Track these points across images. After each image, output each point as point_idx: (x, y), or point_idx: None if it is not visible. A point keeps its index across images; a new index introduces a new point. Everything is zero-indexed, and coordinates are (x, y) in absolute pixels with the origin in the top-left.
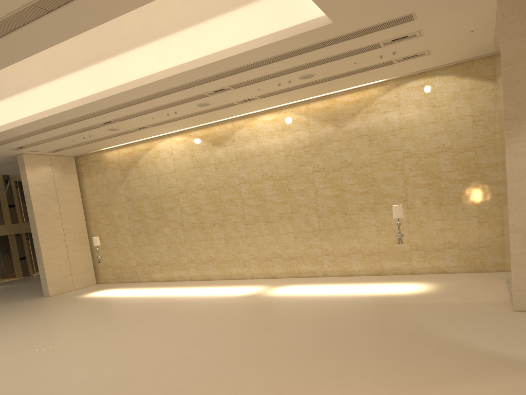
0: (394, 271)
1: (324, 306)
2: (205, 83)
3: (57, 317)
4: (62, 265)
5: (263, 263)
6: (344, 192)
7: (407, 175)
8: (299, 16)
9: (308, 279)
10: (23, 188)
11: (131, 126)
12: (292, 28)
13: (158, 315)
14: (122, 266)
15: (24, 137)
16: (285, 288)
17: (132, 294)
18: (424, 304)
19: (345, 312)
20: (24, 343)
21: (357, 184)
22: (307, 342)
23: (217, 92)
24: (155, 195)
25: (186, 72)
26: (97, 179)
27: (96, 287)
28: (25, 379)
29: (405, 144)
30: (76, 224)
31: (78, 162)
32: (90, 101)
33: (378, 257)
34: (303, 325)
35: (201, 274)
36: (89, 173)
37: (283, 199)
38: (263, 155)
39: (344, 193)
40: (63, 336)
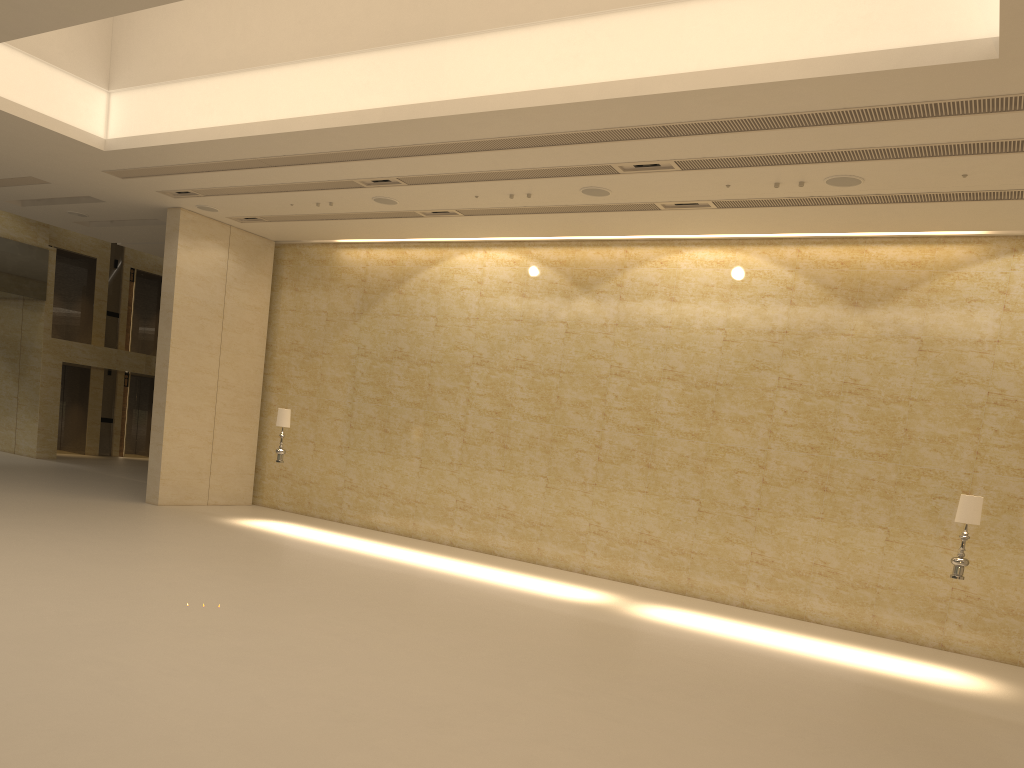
0: (900, 634)
1: (770, 669)
2: (632, 140)
3: (179, 548)
4: (198, 449)
5: (615, 547)
6: (835, 445)
7: (986, 441)
8: (916, 31)
9: (707, 603)
10: (163, 277)
11: (423, 204)
12: (892, 53)
13: (399, 597)
14: (314, 483)
15: (203, 169)
16: (664, 610)
17: (332, 543)
18: (1004, 721)
19: (826, 694)
20: (114, 583)
21: (867, 435)
22: (765, 741)
23: (640, 170)
24: (422, 357)
25: (611, 101)
26: (309, 298)
27: (252, 511)
28: (125, 662)
29: (997, 375)
30: (244, 376)
31: (280, 256)
32: (377, 119)
33: (874, 597)
34: (739, 700)
35: (475, 538)
36: (297, 281)
37: (694, 428)
38: (677, 328)
39: (834, 447)
40: (198, 589)
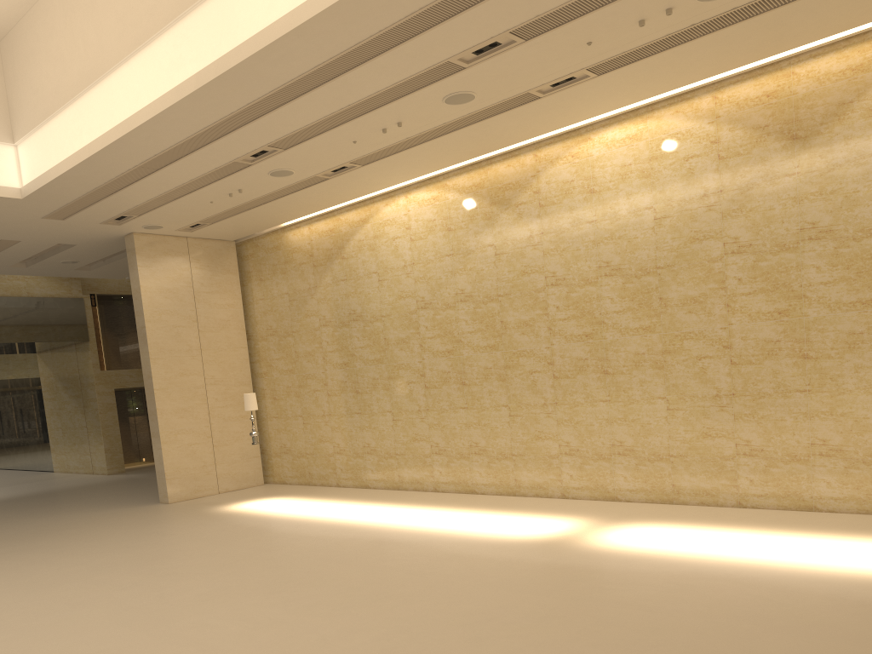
0: None
1: (735, 598)
2: (446, 21)
3: (138, 551)
4: (198, 444)
5: (590, 464)
6: (805, 303)
7: None
8: None
9: (697, 509)
10: (133, 298)
11: (316, 165)
12: None
13: (321, 572)
14: (309, 453)
15: (110, 191)
16: (636, 529)
17: (307, 514)
18: None
19: (801, 630)
20: (18, 612)
21: (842, 283)
22: None
23: (484, 56)
24: (373, 314)
25: None
26: (272, 284)
27: (258, 491)
28: None
29: None
30: (230, 369)
31: (243, 253)
32: (193, 88)
33: None
34: None
35: (455, 479)
36: (260, 272)
37: (644, 322)
38: (603, 220)
39: (805, 306)
40: (101, 604)
